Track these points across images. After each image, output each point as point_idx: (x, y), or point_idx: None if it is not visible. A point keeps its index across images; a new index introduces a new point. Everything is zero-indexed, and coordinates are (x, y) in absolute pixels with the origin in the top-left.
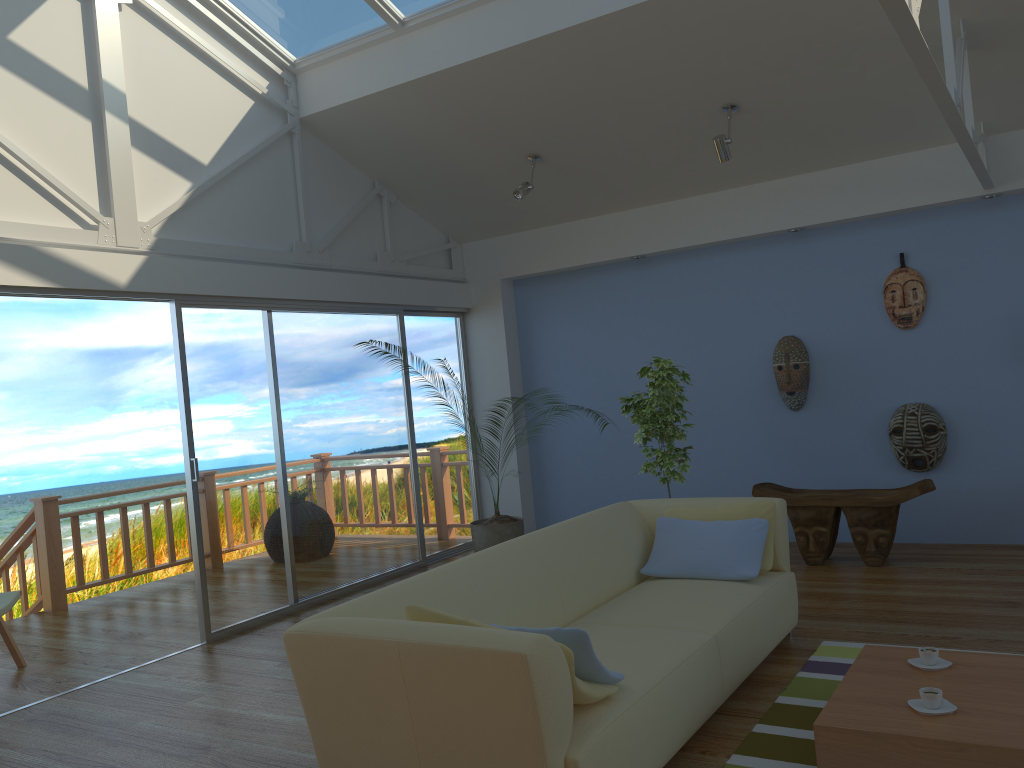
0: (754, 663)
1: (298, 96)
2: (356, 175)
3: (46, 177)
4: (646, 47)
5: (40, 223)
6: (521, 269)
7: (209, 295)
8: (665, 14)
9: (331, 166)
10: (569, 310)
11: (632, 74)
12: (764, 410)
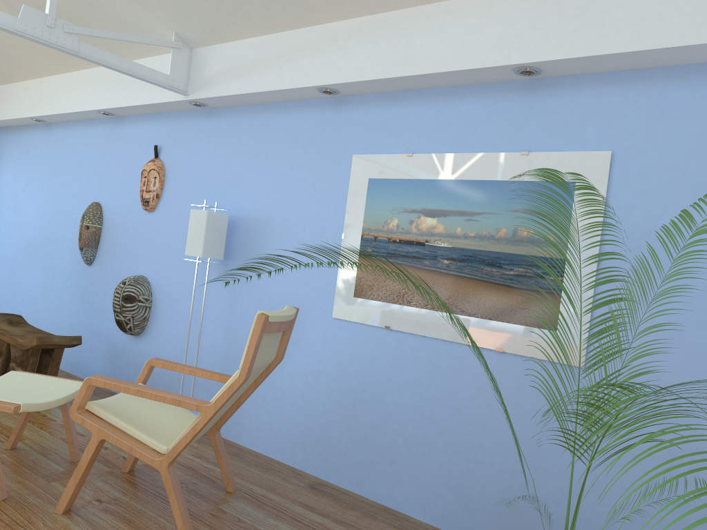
0: None
1: None
2: None
3: None
4: None
5: None
6: None
7: None
8: None
9: None
10: (13, 157)
11: None
12: (76, 260)
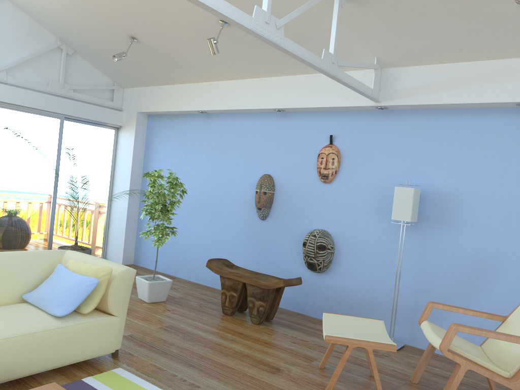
0: (9, 375)
1: None
2: (44, 33)
3: None
4: None
5: None
6: (147, 108)
7: None
8: None
9: (23, 24)
10: (169, 137)
11: None
12: (248, 216)
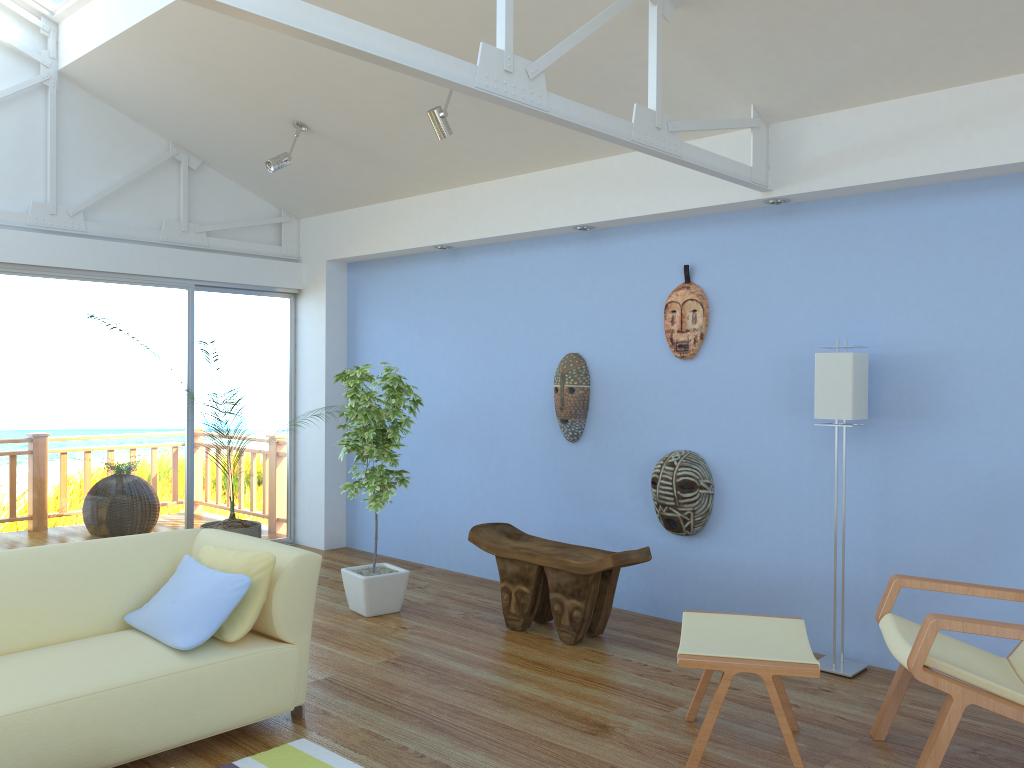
0: (101, 760)
1: (58, 47)
2: (145, 136)
3: None
4: None
5: None
6: (343, 251)
7: None
8: None
9: (107, 125)
10: (389, 301)
11: None
12: (545, 437)
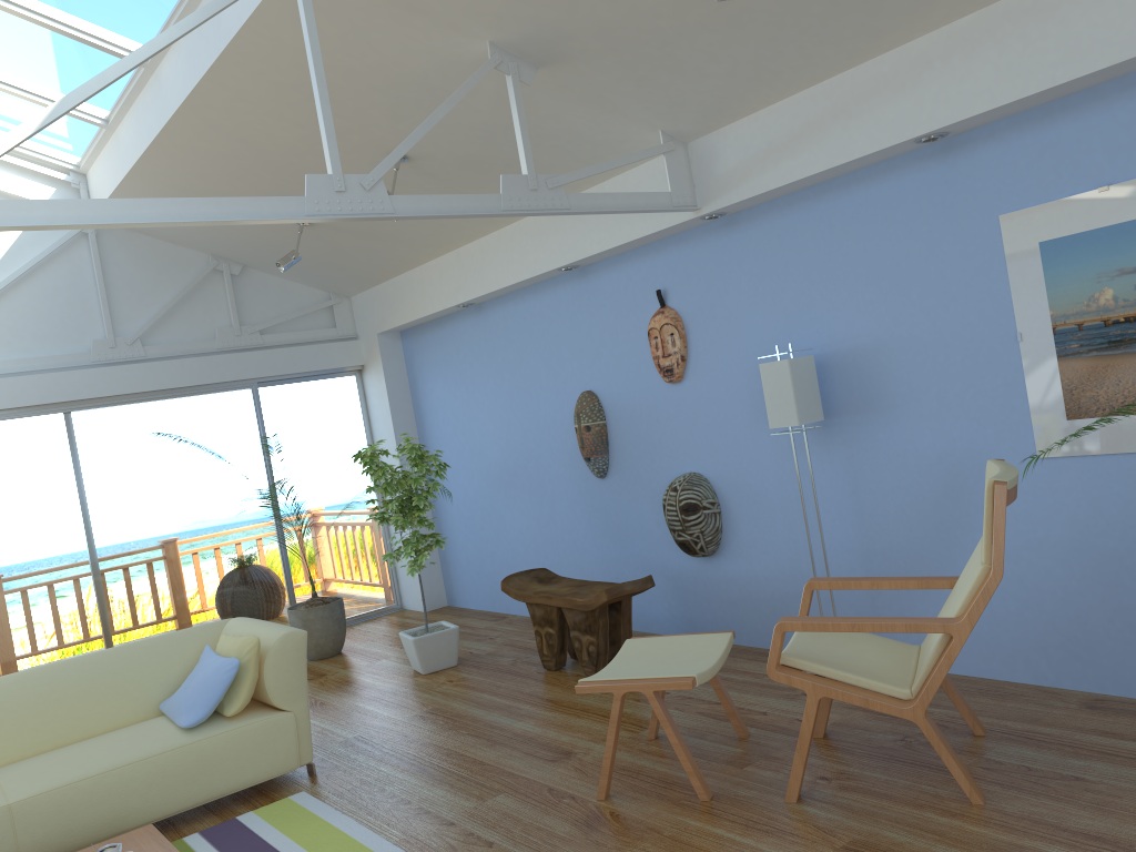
0: (121, 824)
1: (89, 195)
2: (186, 255)
3: None
4: (254, 119)
5: None
6: (388, 323)
7: None
8: (228, 90)
9: (148, 253)
10: (438, 363)
11: (276, 143)
12: (580, 476)
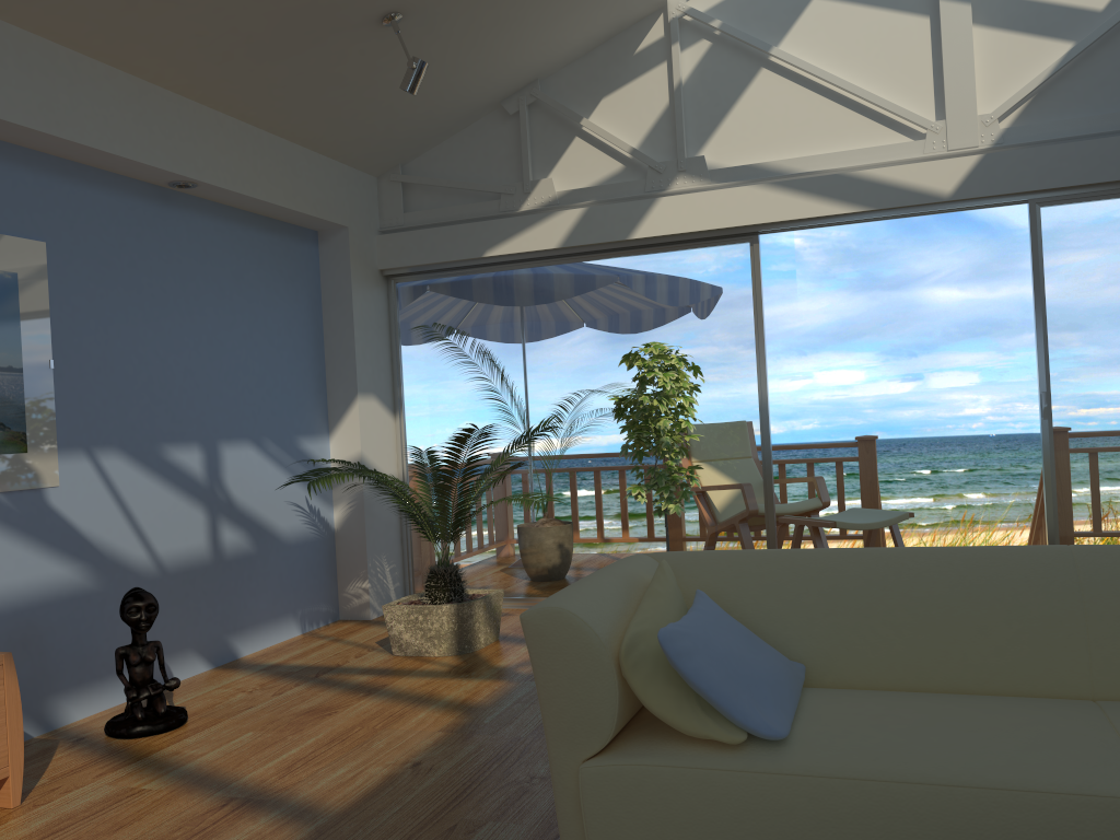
0: None
1: None
2: None
3: (865, 98)
4: None
5: (864, 146)
6: None
7: (1081, 185)
8: None
9: None
10: None
11: None
12: None
